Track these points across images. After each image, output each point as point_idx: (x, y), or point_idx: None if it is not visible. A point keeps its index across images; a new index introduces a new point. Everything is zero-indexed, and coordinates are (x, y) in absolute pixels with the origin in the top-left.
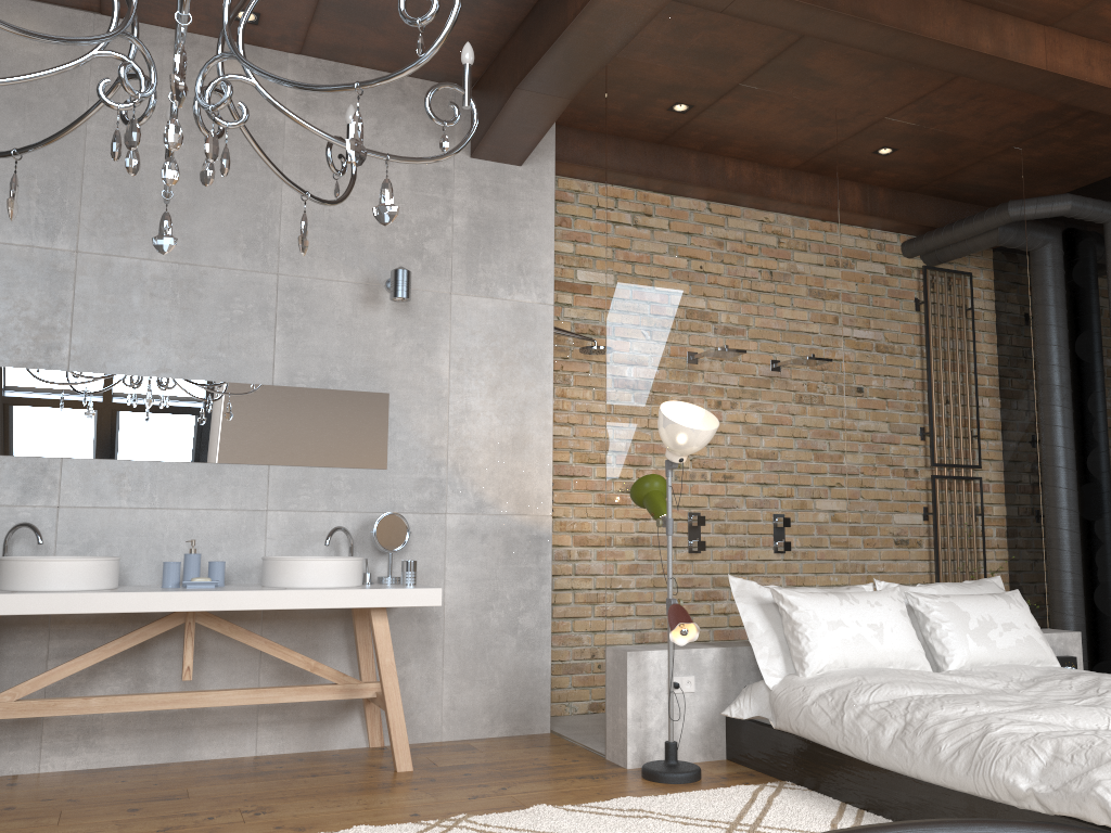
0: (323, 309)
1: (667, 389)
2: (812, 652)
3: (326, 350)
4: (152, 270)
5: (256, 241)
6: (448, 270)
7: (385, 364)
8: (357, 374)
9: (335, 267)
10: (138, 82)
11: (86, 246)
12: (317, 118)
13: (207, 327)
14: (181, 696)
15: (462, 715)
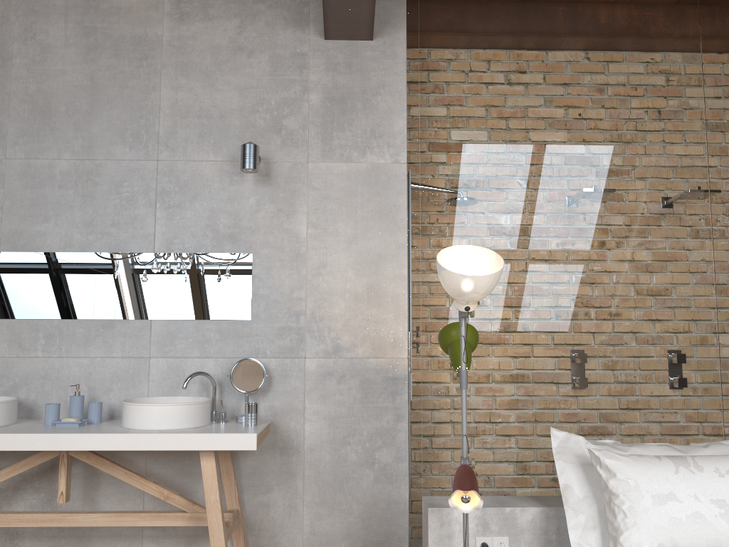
0: (195, 186)
1: (489, 233)
2: (628, 531)
3: (197, 220)
4: (60, 167)
5: (140, 135)
6: (305, 141)
7: (249, 229)
8: (224, 239)
9: (205, 149)
10: (49, 21)
11: (12, 154)
12: (189, 27)
13: (102, 208)
14: (57, 516)
15: (322, 540)
